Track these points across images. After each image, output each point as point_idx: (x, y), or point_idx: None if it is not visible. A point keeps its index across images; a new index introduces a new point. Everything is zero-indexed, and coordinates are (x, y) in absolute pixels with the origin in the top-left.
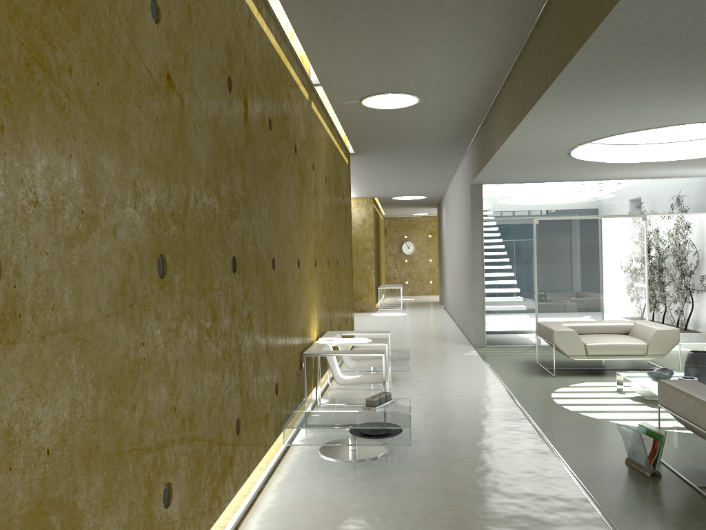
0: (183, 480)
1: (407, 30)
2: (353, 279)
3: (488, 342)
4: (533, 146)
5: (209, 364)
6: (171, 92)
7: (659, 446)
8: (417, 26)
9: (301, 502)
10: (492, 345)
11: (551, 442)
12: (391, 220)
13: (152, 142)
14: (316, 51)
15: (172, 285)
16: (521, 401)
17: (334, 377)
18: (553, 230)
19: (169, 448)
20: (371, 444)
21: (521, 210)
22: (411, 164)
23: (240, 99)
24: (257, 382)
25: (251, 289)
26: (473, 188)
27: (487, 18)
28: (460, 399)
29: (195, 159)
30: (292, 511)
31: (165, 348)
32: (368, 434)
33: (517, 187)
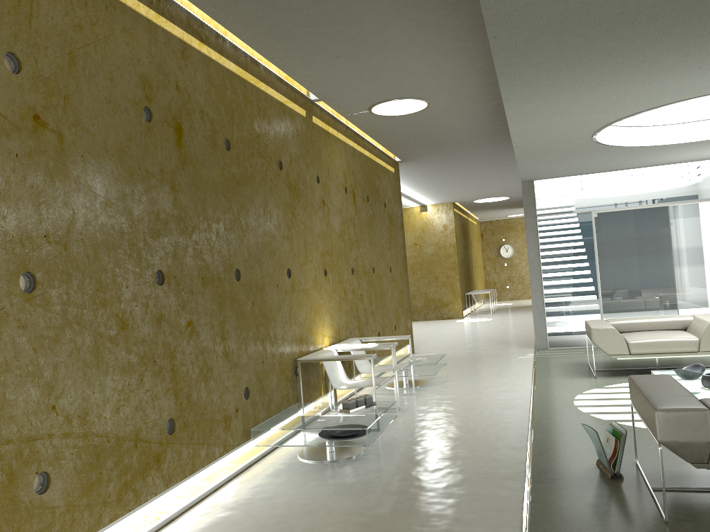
0: (69, 471)
1: (365, 39)
2: (437, 286)
3: (551, 344)
4: (547, 137)
5: (116, 368)
6: (41, 130)
7: (619, 445)
8: (373, 34)
9: (246, 498)
10: (555, 347)
11: (535, 443)
12: (487, 224)
13: (10, 175)
14: (293, 69)
15: (46, 298)
16: (537, 404)
17: (331, 382)
18: (614, 222)
19: (45, 441)
20: (332, 444)
21: (578, 203)
22: (468, 166)
23: (169, 126)
24: (207, 386)
25: (193, 299)
26: (524, 185)
27: (437, 16)
28: (476, 403)
29: (85, 185)
30: (231, 507)
31: (35, 354)
32: (334, 435)
33: (571, 180)
